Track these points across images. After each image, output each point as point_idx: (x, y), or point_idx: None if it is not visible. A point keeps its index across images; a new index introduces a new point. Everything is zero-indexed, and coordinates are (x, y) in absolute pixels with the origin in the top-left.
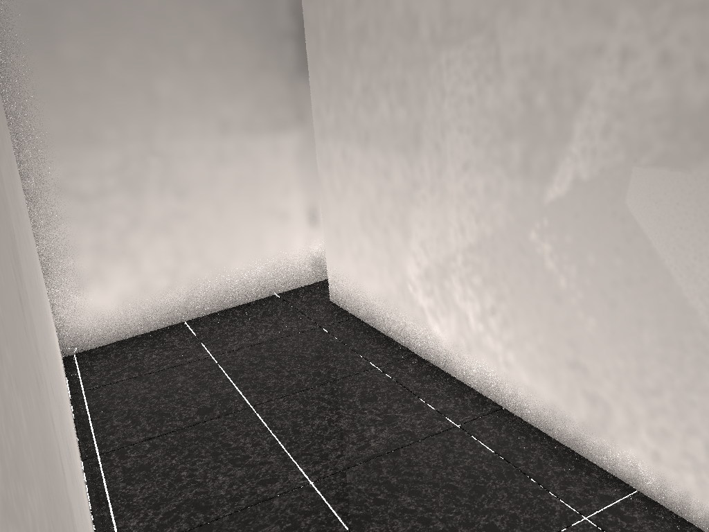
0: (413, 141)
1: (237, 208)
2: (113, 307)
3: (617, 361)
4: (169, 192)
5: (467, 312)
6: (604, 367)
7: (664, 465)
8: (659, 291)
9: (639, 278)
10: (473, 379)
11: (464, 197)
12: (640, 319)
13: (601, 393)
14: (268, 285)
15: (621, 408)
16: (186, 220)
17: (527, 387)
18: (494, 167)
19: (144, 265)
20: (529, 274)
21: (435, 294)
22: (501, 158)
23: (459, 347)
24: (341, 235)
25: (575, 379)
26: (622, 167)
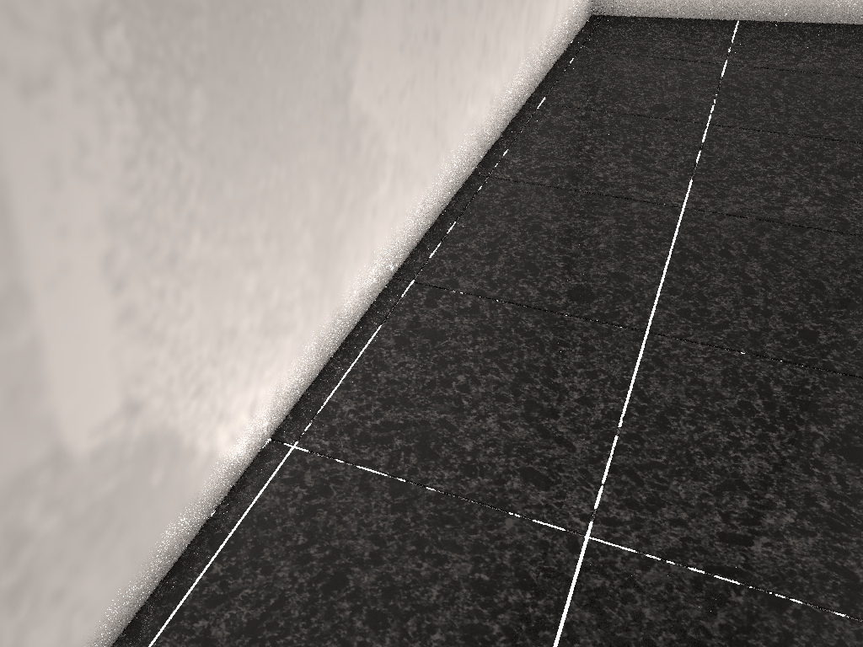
0: None
1: None
2: None
3: None
4: None
5: None
6: None
7: None
8: None
9: None
10: None
11: None
12: None
13: None
14: None
15: None
16: None
17: None
18: None
19: None
20: None
21: None
22: None
23: None
24: None
25: None
26: None
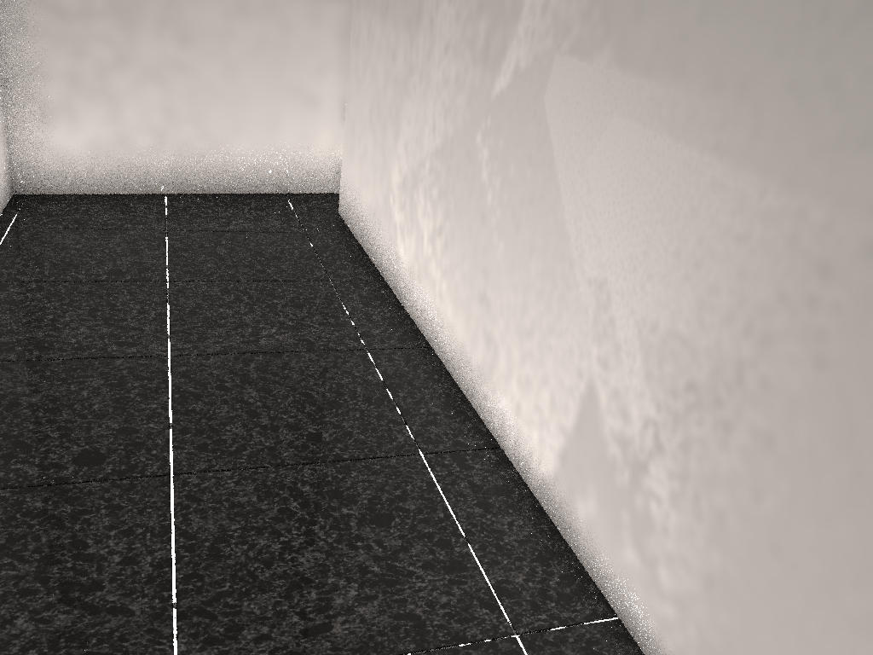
0: (416, 14)
1: (253, 77)
2: (81, 153)
3: (510, 296)
4: (170, 35)
5: (423, 231)
6: (501, 302)
7: (521, 420)
8: (549, 211)
9: (539, 195)
10: (416, 312)
11: (440, 88)
12: (532, 246)
13: (495, 333)
14: (277, 179)
15: (505, 351)
16: (186, 74)
17: (449, 324)
18: (465, 50)
19: (125, 114)
20: (469, 187)
21: (406, 208)
22: (471, 40)
23: (413, 273)
24: (355, 131)
25: (480, 316)
26: (548, 55)
